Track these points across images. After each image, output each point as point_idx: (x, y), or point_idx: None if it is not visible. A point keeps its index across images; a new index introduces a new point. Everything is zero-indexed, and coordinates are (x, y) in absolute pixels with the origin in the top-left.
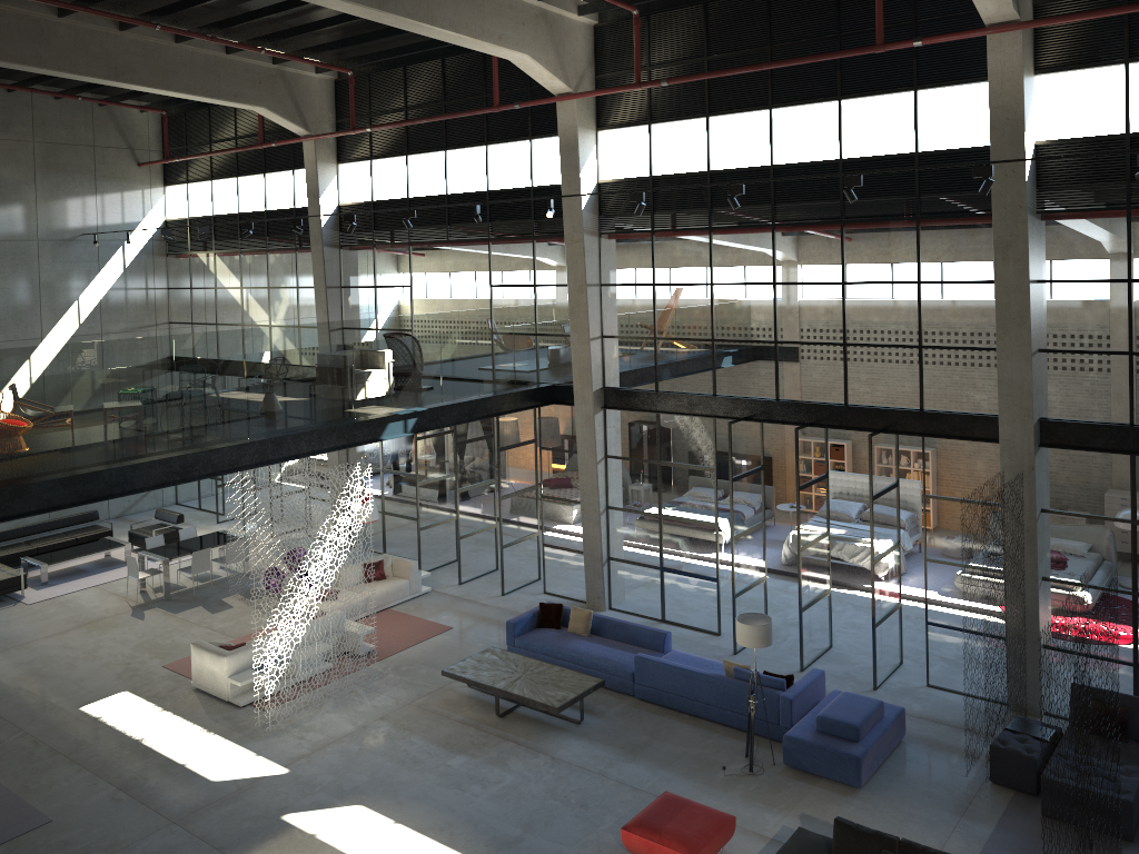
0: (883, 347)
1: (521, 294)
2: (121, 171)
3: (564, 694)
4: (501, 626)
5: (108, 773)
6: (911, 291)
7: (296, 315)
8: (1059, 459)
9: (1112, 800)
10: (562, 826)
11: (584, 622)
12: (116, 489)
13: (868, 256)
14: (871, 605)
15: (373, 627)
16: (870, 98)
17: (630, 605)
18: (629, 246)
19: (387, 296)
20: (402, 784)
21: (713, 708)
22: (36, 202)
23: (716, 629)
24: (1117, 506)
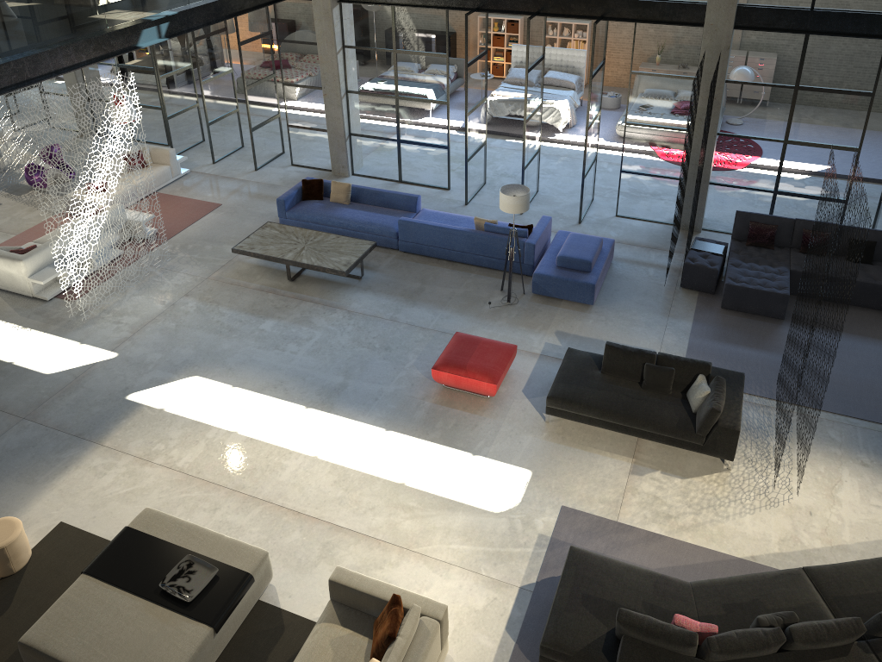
0: None
1: None
2: None
3: (347, 259)
4: (264, 199)
5: None
6: None
7: None
8: (747, 39)
9: (775, 295)
10: (375, 369)
11: (345, 193)
12: None
13: None
14: (557, 153)
15: (160, 219)
16: None
17: (370, 171)
18: None
19: None
20: (226, 352)
21: (468, 255)
22: None
23: (446, 186)
24: (786, 76)
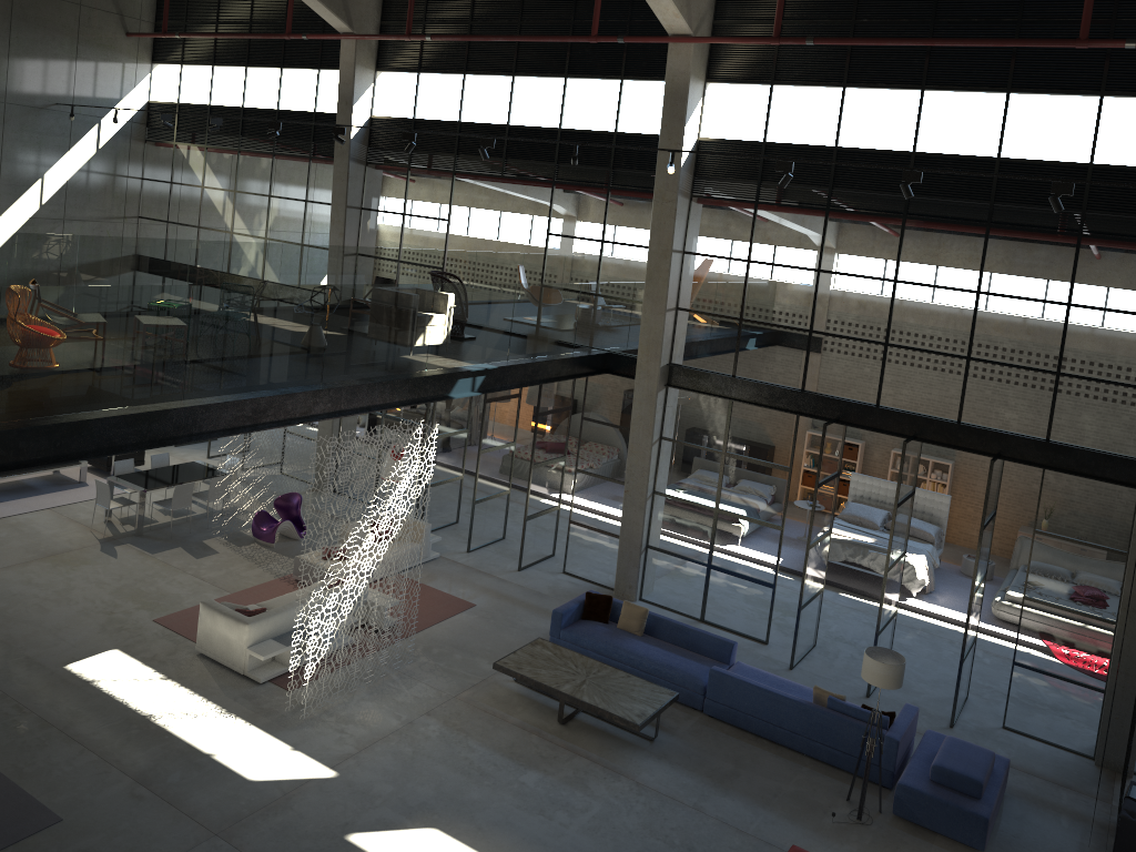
0: (1014, 367)
1: (583, 248)
2: (107, 39)
3: (641, 708)
4: (528, 609)
5: (118, 758)
6: (1057, 313)
7: (300, 231)
8: None
9: None
10: None
11: (639, 620)
12: (182, 432)
13: (1012, 267)
14: (910, 624)
15: (415, 606)
16: (1045, 96)
17: (664, 599)
18: (724, 214)
19: (417, 226)
20: (475, 803)
21: (800, 738)
22: (8, 59)
23: (764, 638)
24: None
